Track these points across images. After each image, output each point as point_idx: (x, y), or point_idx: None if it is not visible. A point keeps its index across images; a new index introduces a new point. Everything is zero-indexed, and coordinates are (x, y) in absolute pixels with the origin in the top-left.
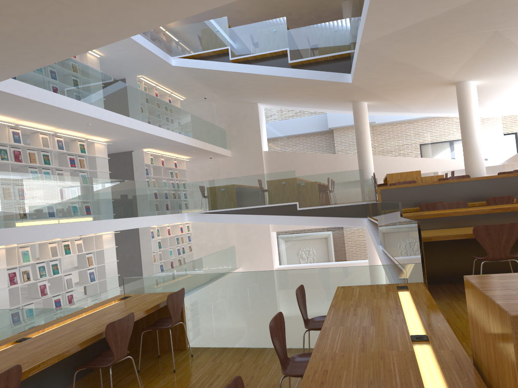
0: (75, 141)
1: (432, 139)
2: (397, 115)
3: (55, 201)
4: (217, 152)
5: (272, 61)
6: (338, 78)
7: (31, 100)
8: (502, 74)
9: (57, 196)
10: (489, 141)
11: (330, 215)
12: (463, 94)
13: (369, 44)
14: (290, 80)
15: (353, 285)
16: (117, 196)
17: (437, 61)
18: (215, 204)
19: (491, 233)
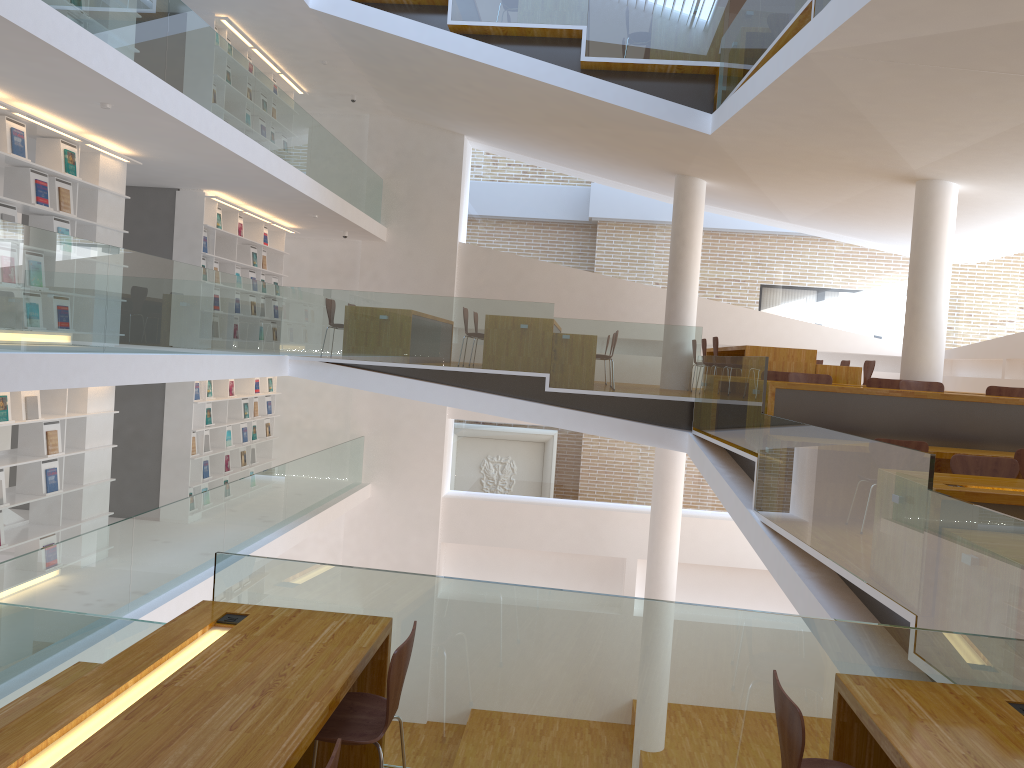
0: (54, 141)
1: (808, 282)
2: (749, 221)
3: (5, 292)
4: (364, 228)
5: (541, 50)
6: (683, 118)
7: None
8: None
9: (11, 280)
10: None
11: (610, 413)
12: (930, 206)
13: (829, 56)
14: (573, 99)
15: (872, 672)
16: (151, 299)
17: (928, 126)
18: (361, 347)
19: None
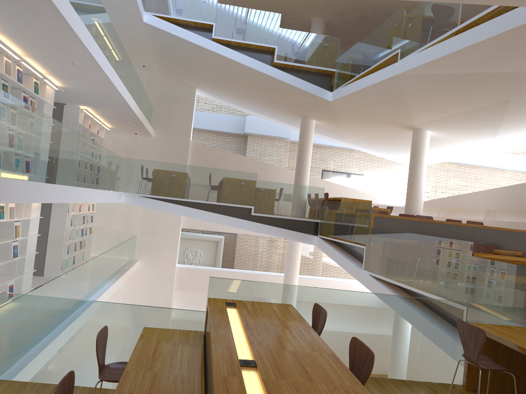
0: (30, 76)
1: (352, 170)
2: (327, 140)
3: (49, 153)
4: (148, 130)
5: (254, 54)
6: (319, 93)
7: (60, 15)
8: (459, 132)
9: (51, 148)
10: (398, 184)
11: (280, 226)
12: (419, 140)
13: (406, 76)
14: (268, 79)
15: (478, 322)
16: (87, 160)
17: (430, 107)
18: (162, 190)
19: None
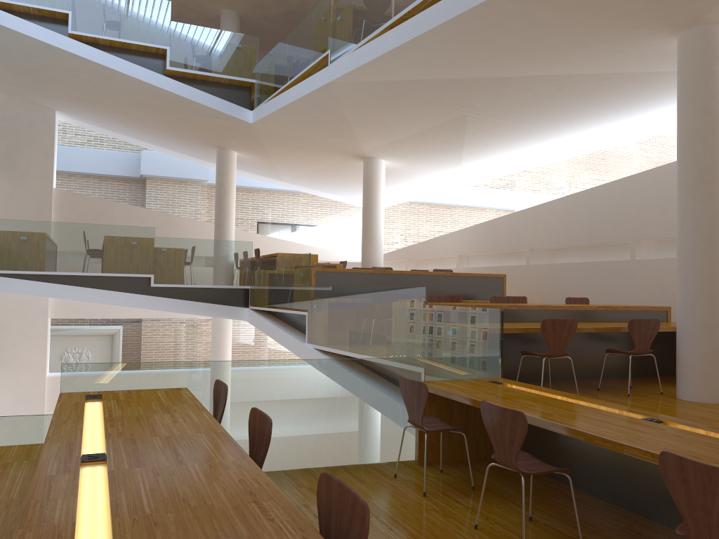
0: None
1: (295, 218)
2: (258, 179)
3: None
4: None
5: (137, 58)
6: (234, 112)
7: None
8: (418, 160)
9: None
10: (355, 233)
11: (195, 299)
12: (372, 172)
13: (340, 85)
14: (160, 93)
15: (429, 380)
16: None
17: (378, 128)
18: (6, 261)
19: (556, 328)
